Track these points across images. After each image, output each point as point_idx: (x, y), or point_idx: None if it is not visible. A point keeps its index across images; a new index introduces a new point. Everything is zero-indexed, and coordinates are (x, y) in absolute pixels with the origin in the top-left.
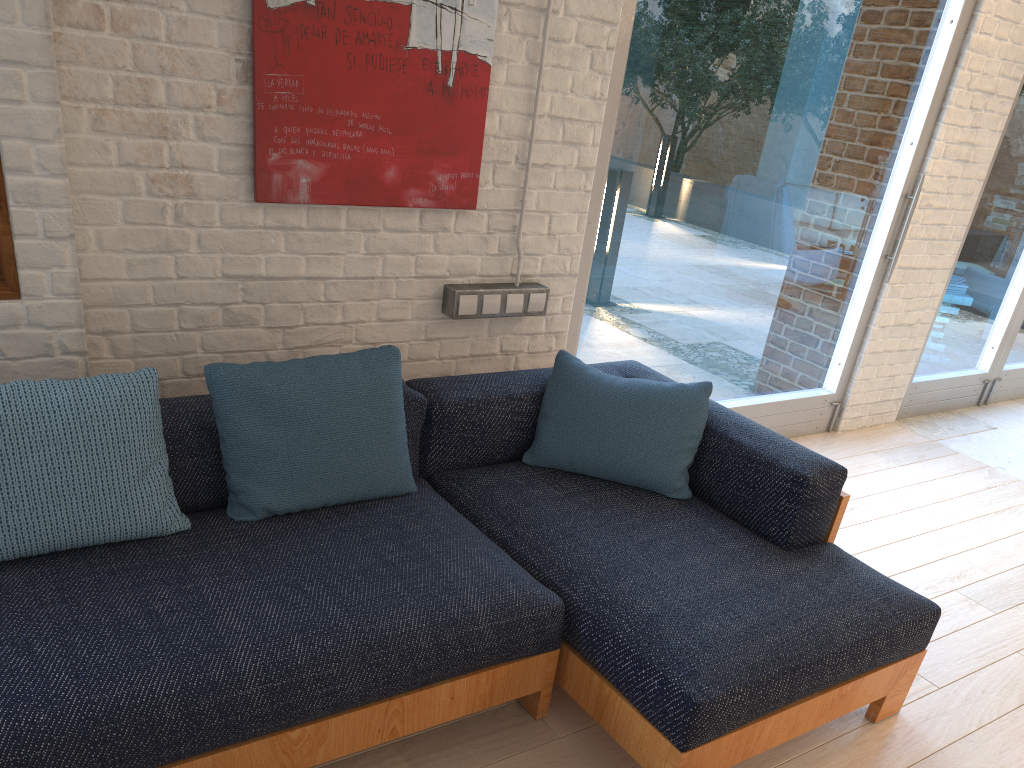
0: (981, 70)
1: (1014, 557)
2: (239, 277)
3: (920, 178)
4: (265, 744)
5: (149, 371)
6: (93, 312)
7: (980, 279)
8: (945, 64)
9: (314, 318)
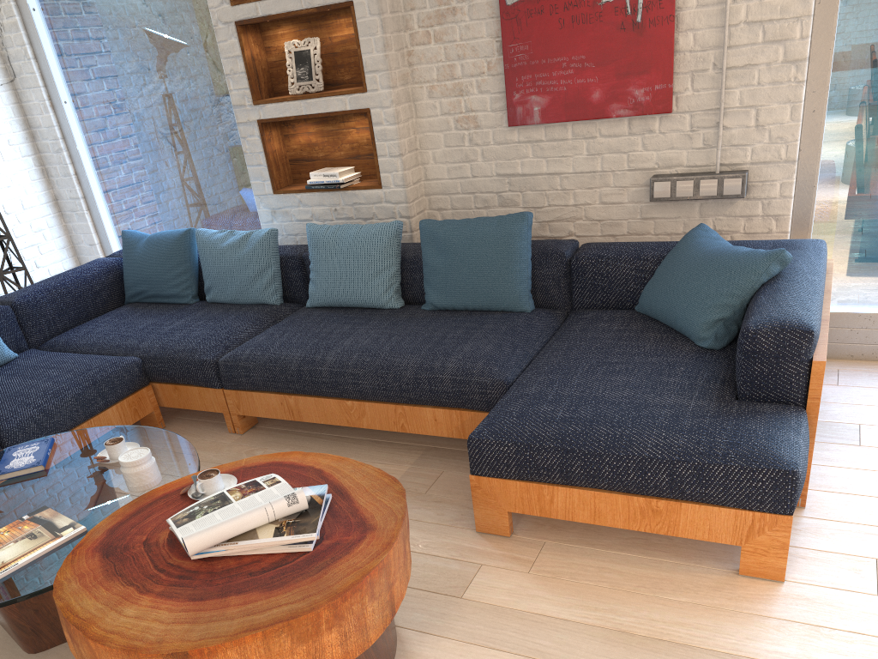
0: None
1: None
2: (505, 175)
3: None
4: (335, 402)
5: (393, 221)
6: (433, 197)
7: None
8: None
9: (554, 201)
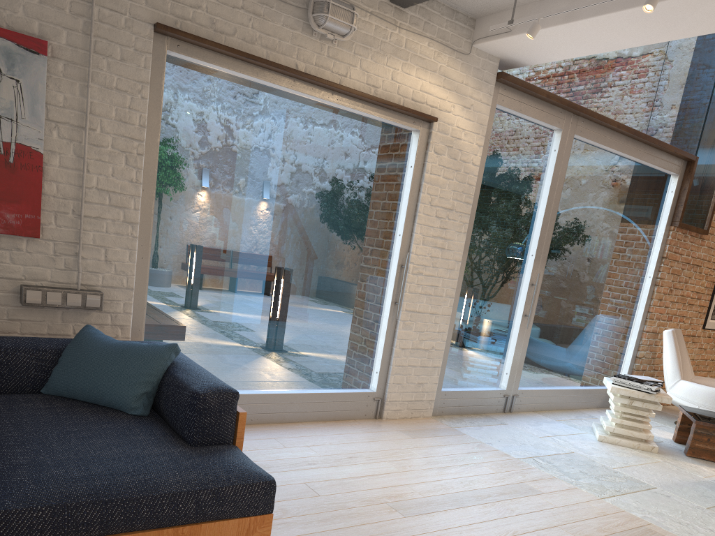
0: (438, 195)
1: (451, 488)
2: None
3: (409, 255)
4: None
5: None
6: None
7: (484, 327)
8: (411, 189)
9: None
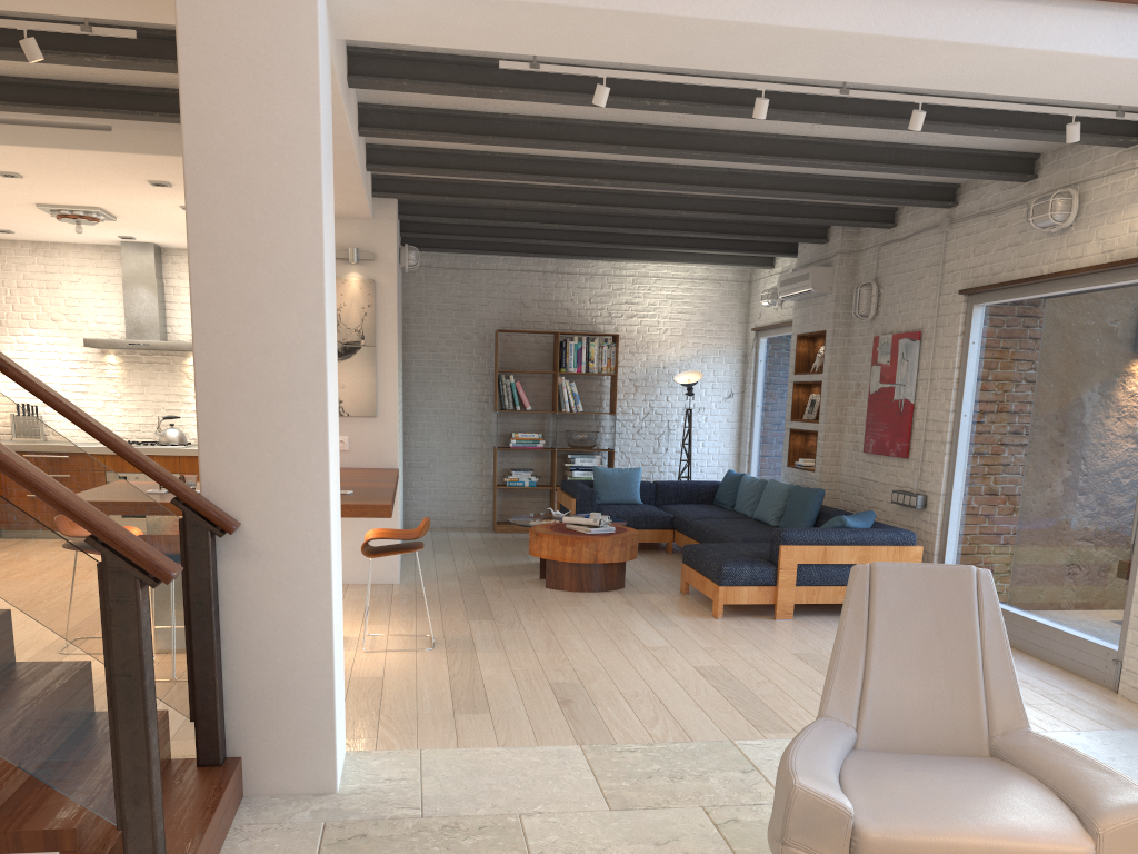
0: None
1: None
2: (861, 478)
3: None
4: None
5: (789, 484)
6: (840, 484)
7: None
8: None
9: (872, 496)
